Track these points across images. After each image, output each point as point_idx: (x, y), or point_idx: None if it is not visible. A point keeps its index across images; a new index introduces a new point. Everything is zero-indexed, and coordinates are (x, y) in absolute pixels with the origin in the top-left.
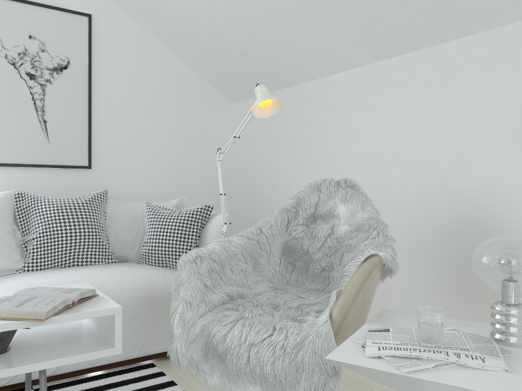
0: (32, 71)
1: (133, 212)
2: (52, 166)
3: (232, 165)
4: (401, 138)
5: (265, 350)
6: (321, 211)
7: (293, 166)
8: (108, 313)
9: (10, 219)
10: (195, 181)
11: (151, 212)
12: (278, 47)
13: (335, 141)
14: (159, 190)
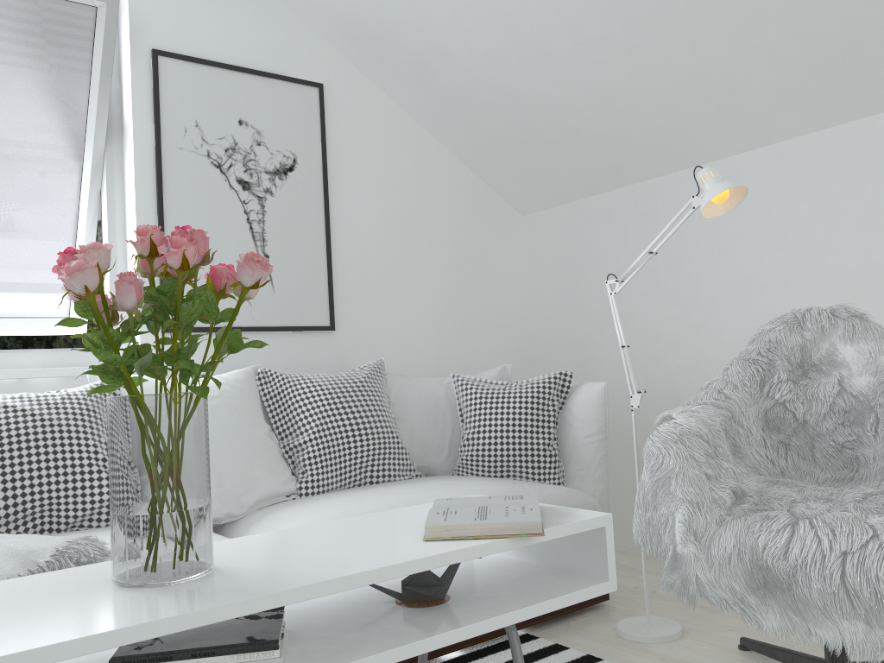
0: (246, 176)
1: (430, 393)
2: (281, 328)
3: (529, 315)
4: (883, 243)
5: (877, 558)
6: (814, 358)
7: (662, 305)
8: (598, 524)
9: (262, 412)
10: (480, 344)
11: (472, 389)
12: (643, 118)
13: (746, 259)
14: (430, 360)
